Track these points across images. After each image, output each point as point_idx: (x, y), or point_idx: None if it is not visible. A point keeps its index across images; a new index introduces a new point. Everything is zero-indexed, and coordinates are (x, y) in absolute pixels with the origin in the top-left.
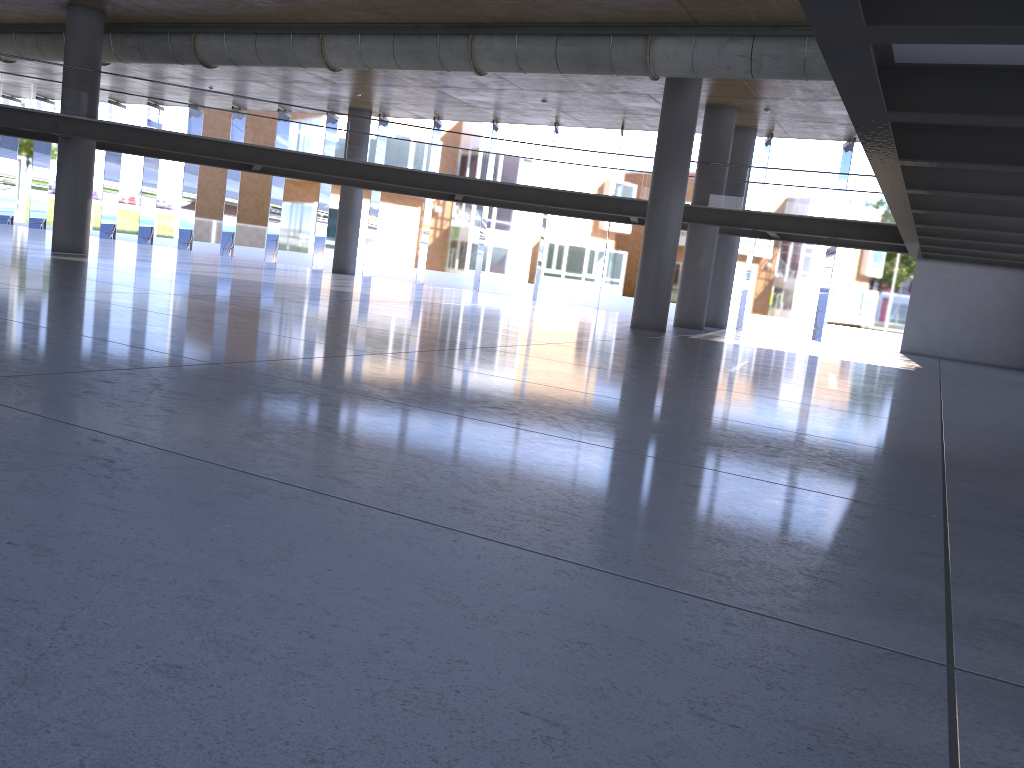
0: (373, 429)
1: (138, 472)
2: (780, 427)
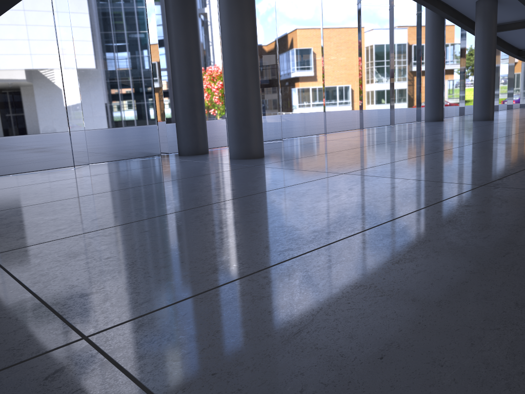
0: (205, 189)
1: (151, 180)
2: (266, 276)
